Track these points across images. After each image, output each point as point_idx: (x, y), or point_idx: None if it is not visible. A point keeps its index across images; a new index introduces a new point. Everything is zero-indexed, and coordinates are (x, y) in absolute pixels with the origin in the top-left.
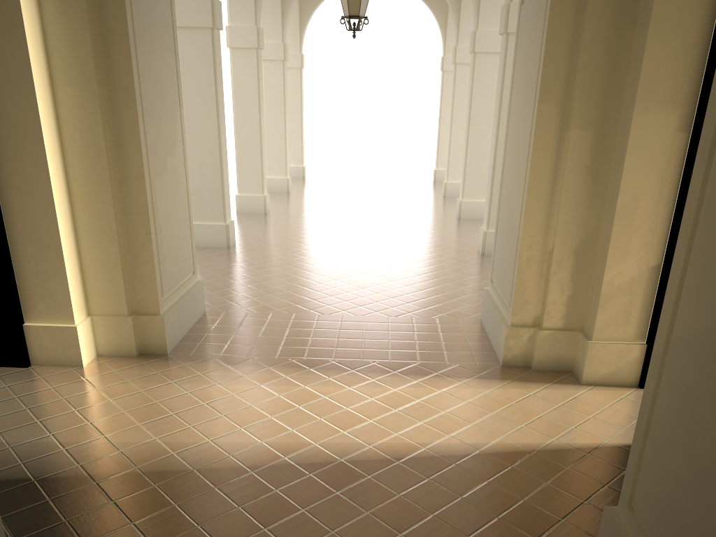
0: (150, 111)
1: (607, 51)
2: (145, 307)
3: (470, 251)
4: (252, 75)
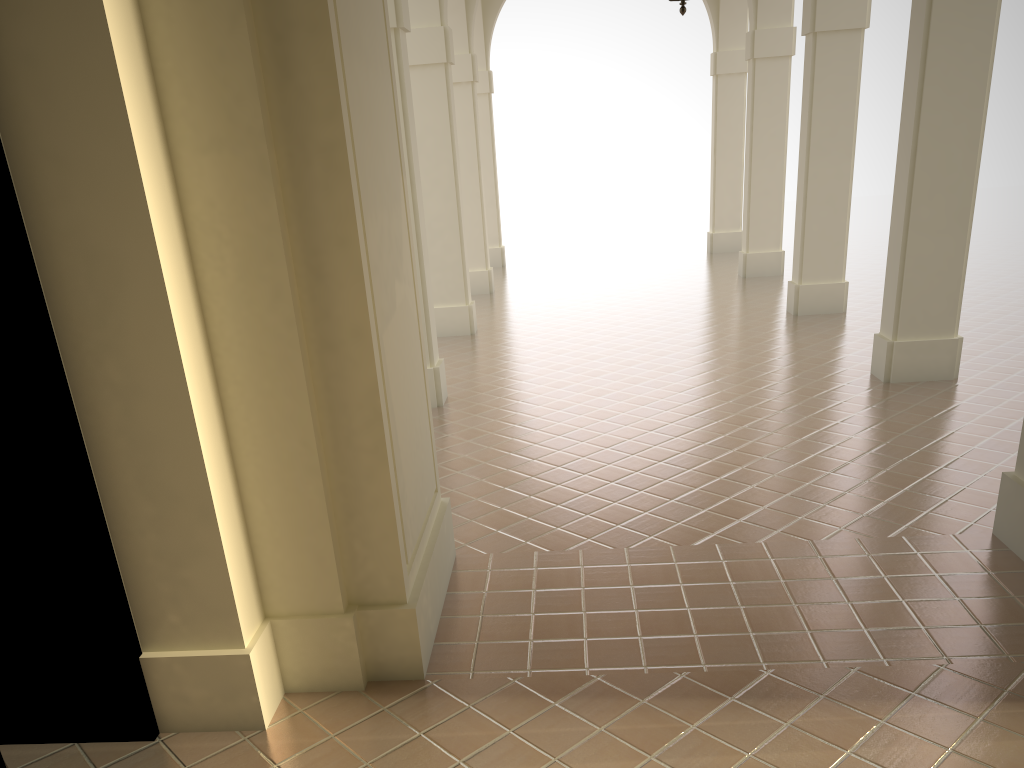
0: (369, 191)
1: None
2: (375, 591)
3: (861, 377)
4: (439, 108)
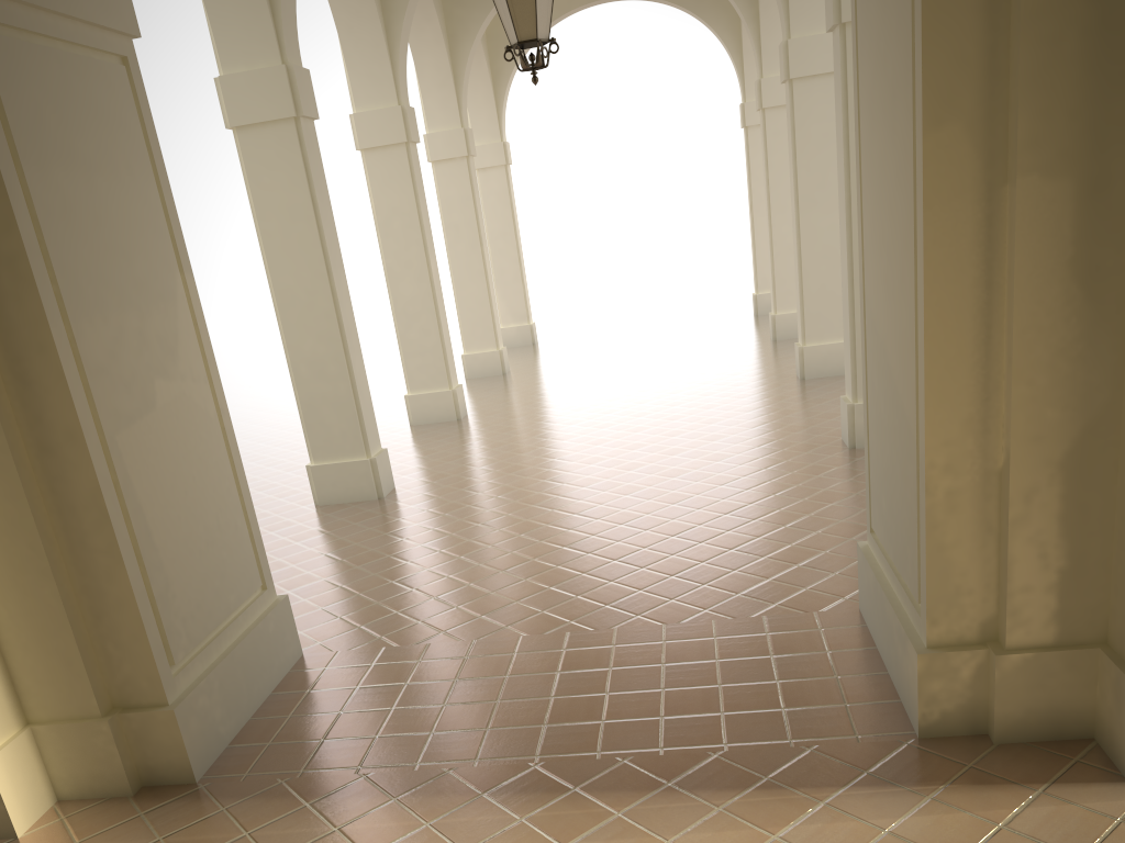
0: (87, 295)
1: None
2: (136, 693)
3: (828, 444)
4: (404, 189)
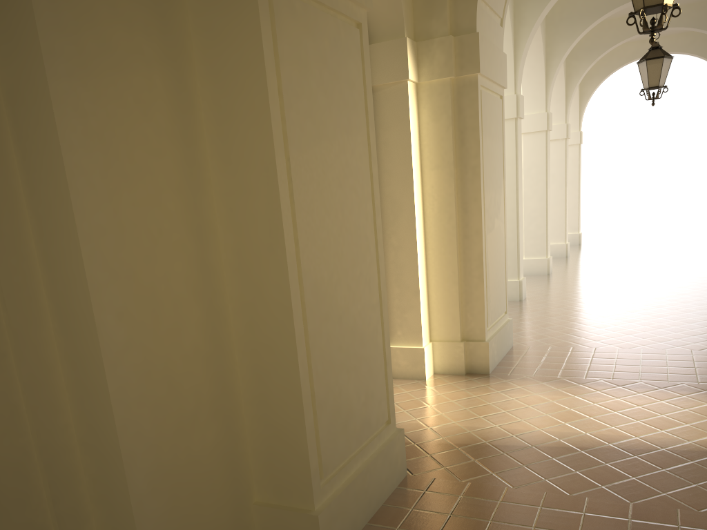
0: (487, 182)
1: None
2: (473, 335)
3: None
4: (540, 153)
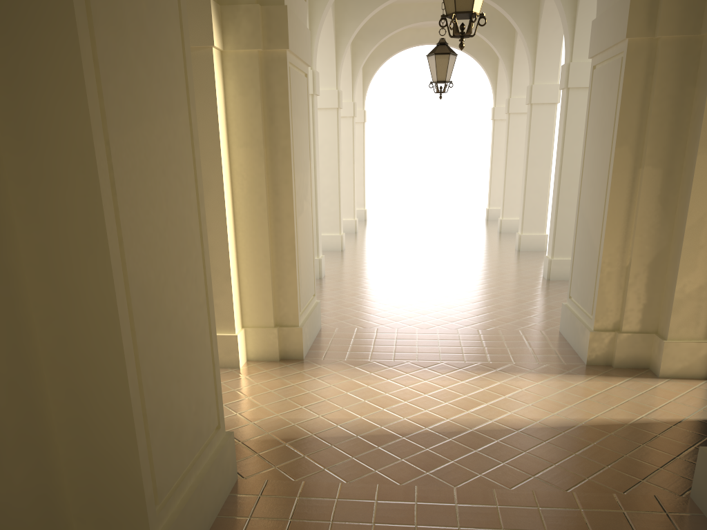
0: (297, 164)
1: (672, 105)
2: (286, 320)
3: (536, 277)
4: (332, 131)
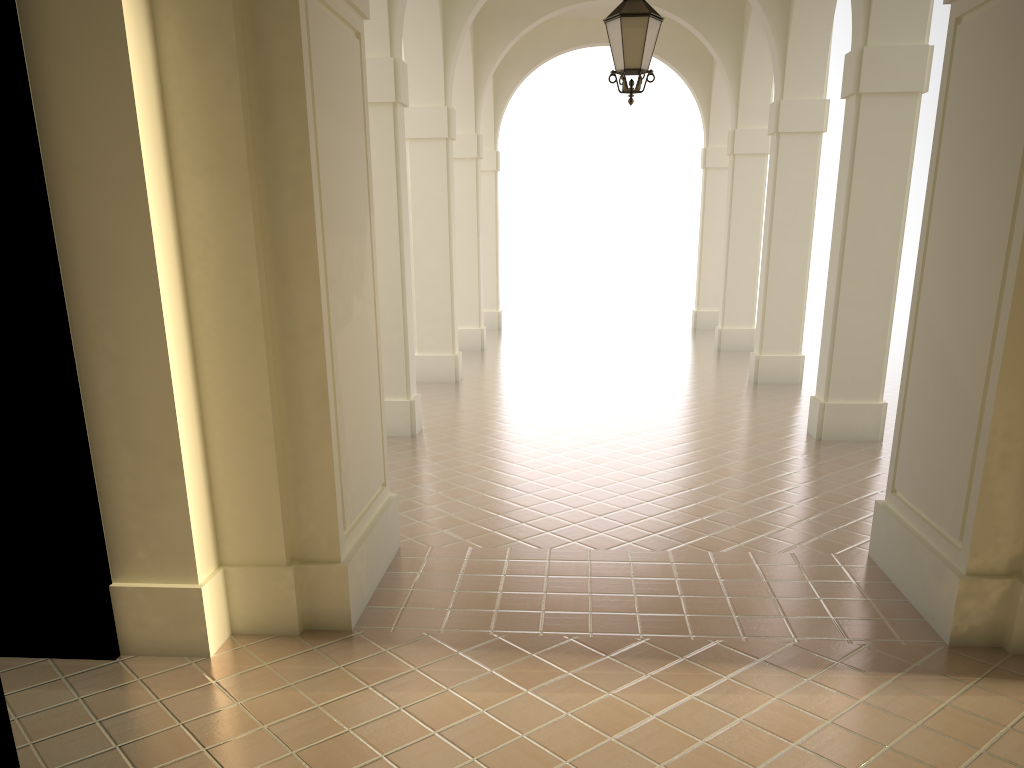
0: (332, 218)
1: None
2: (315, 549)
3: (797, 434)
4: (438, 177)
